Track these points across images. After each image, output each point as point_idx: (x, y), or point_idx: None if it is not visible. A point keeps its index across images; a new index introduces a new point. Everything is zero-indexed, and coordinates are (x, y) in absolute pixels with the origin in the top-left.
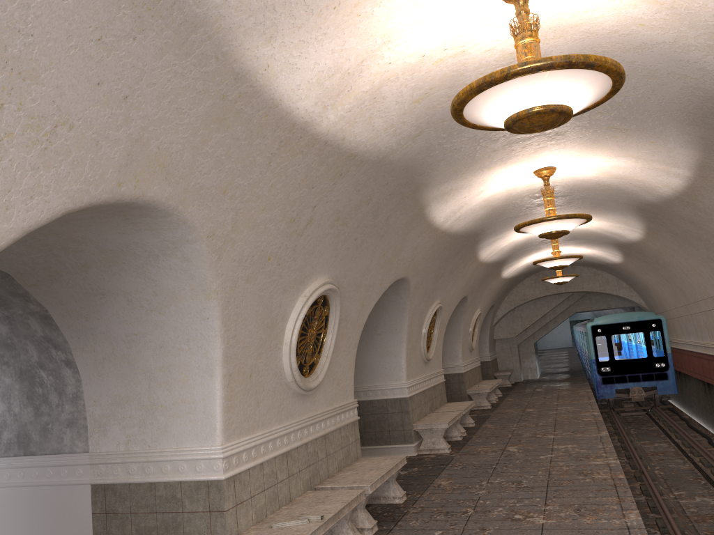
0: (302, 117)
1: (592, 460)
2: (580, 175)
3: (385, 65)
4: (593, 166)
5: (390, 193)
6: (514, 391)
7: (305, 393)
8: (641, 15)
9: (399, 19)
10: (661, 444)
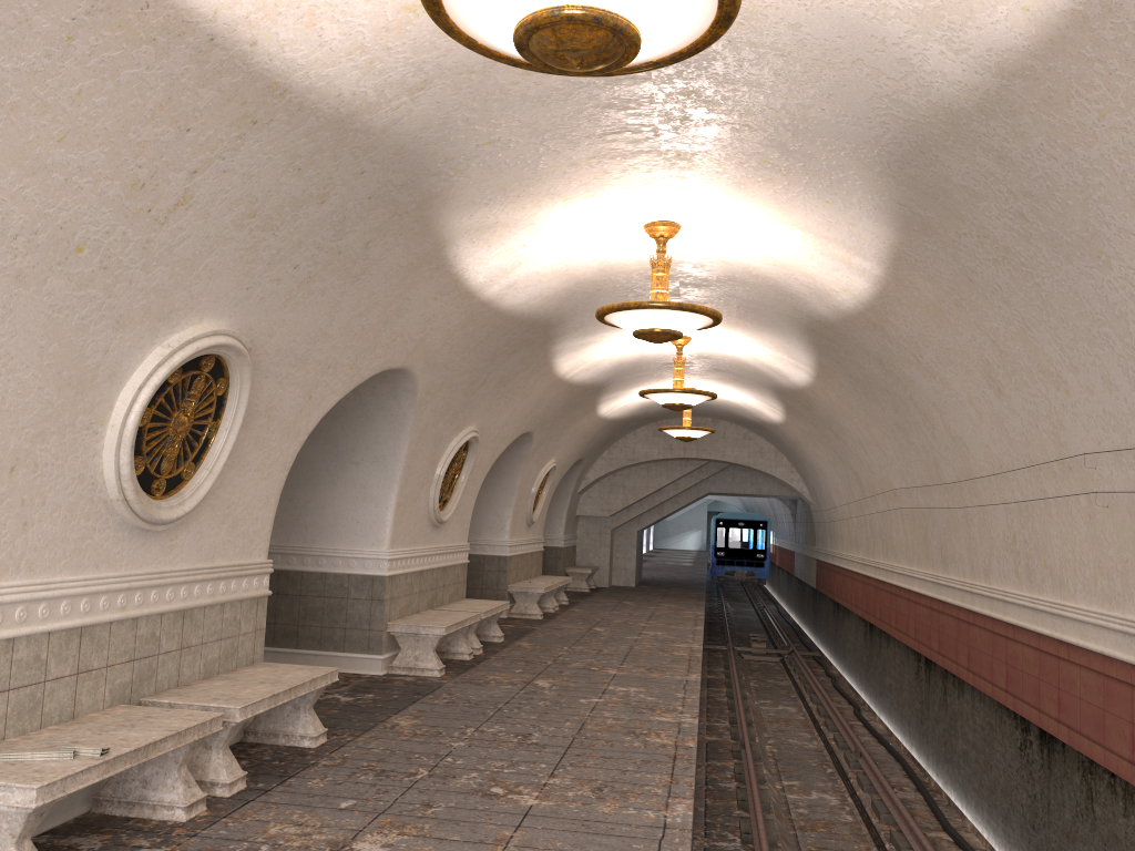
0: None
1: (658, 714)
2: (720, 250)
3: None
4: (740, 236)
5: (369, 194)
6: (590, 599)
7: (148, 527)
8: None
9: None
10: (788, 707)
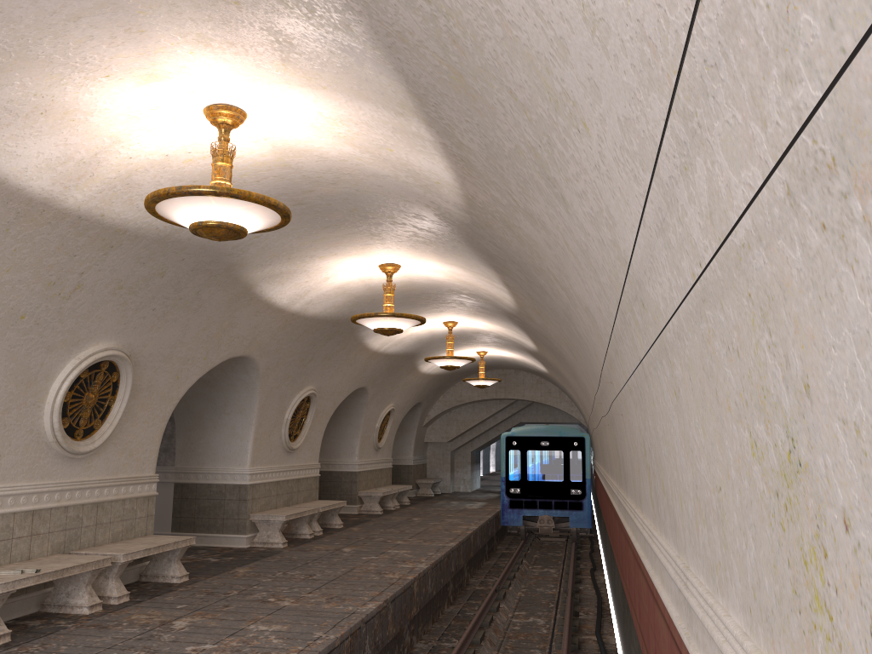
0: (40, 194)
1: (405, 563)
2: (432, 276)
3: (125, 159)
4: (436, 269)
5: (191, 269)
6: (428, 501)
7: (72, 456)
8: (353, 152)
9: (121, 126)
10: (551, 569)
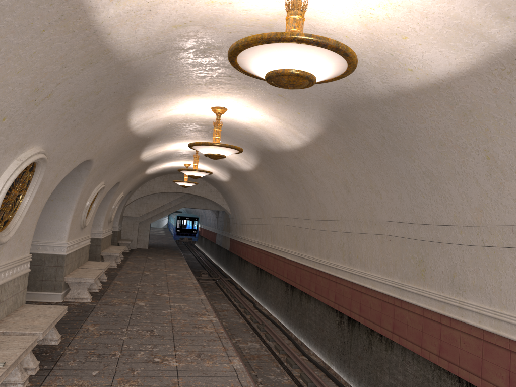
0: (90, 1)
1: (199, 316)
2: (238, 119)
3: None
4: (251, 116)
5: (115, 91)
6: (132, 256)
7: None
8: (351, 30)
9: None
10: (225, 304)
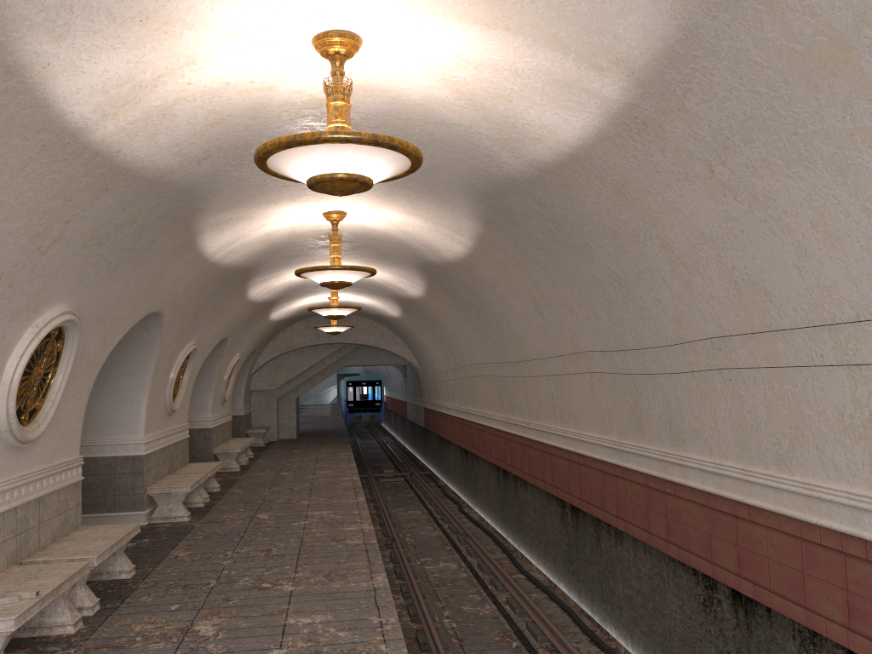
0: (76, 122)
1: (347, 526)
2: (370, 225)
3: (184, 84)
4: (384, 218)
5: (160, 215)
6: (268, 451)
7: (22, 445)
8: (444, 98)
9: (210, 45)
10: (415, 511)
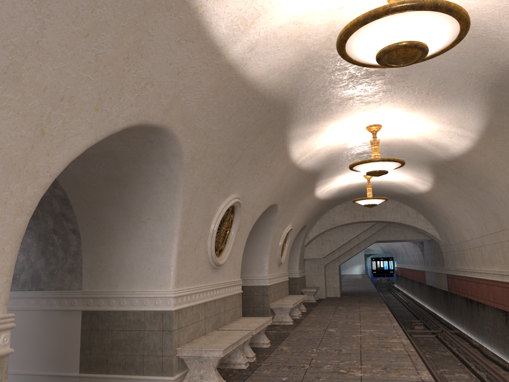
0: None
1: None
2: None
3: None
4: None
5: None
6: (318, 307)
7: None
8: None
9: None
10: (461, 374)
